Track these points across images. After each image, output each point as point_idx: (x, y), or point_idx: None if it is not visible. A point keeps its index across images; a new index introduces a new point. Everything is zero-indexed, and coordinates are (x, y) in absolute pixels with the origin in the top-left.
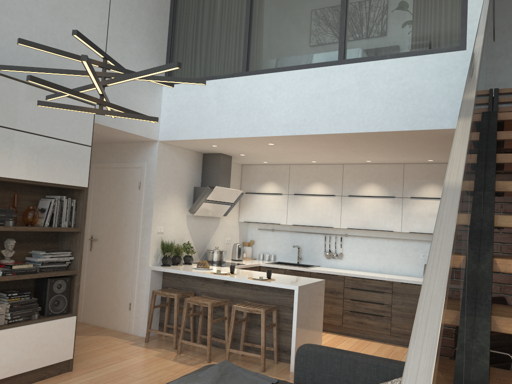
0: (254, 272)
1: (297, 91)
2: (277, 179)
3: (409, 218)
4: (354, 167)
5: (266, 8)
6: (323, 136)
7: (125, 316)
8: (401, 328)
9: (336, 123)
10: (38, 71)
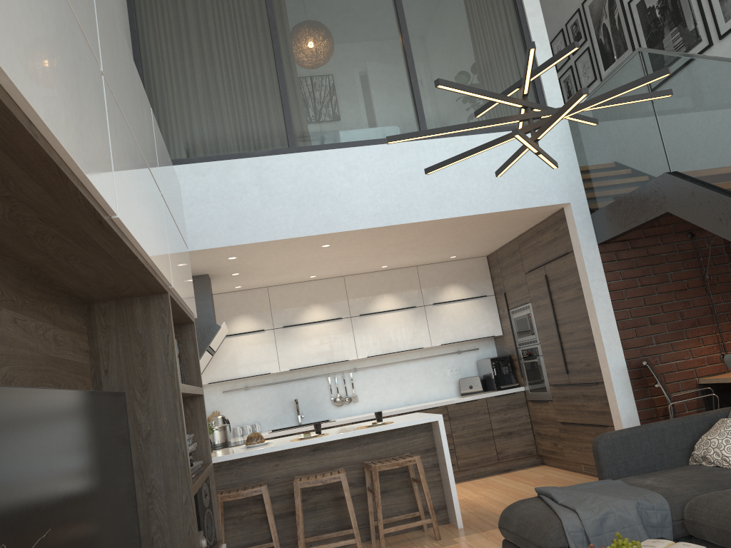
0: (326, 430)
1: (381, 171)
2: (251, 310)
3: (437, 328)
4: (359, 278)
5: (306, 66)
6: (418, 225)
7: None
8: (468, 458)
9: (440, 207)
10: (476, 93)
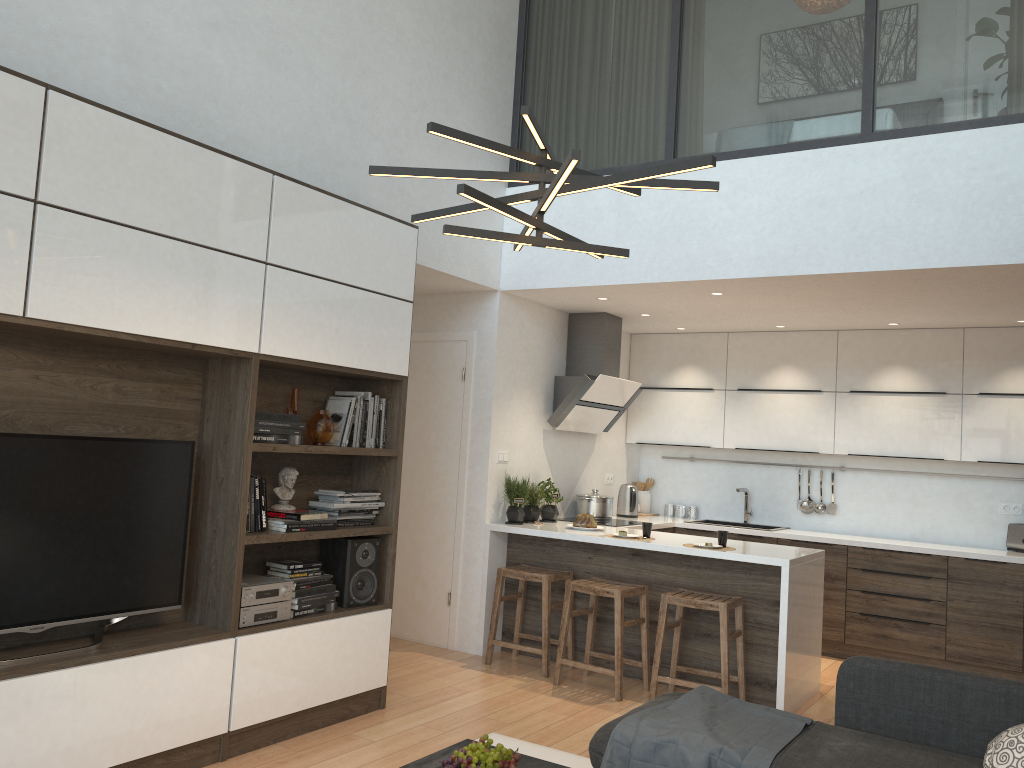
0: (683, 536)
1: (779, 194)
2: (702, 360)
3: (977, 434)
4: (861, 337)
5: (710, 40)
6: (831, 278)
7: (439, 616)
8: (967, 647)
9: (860, 253)
10: (433, 175)
